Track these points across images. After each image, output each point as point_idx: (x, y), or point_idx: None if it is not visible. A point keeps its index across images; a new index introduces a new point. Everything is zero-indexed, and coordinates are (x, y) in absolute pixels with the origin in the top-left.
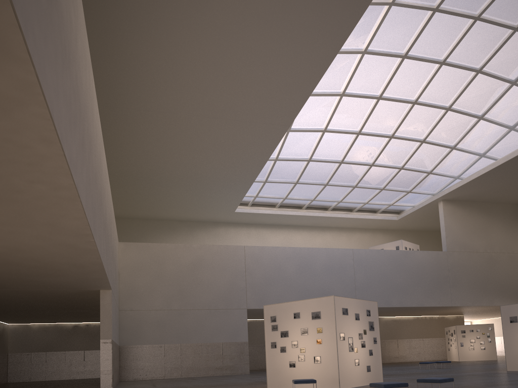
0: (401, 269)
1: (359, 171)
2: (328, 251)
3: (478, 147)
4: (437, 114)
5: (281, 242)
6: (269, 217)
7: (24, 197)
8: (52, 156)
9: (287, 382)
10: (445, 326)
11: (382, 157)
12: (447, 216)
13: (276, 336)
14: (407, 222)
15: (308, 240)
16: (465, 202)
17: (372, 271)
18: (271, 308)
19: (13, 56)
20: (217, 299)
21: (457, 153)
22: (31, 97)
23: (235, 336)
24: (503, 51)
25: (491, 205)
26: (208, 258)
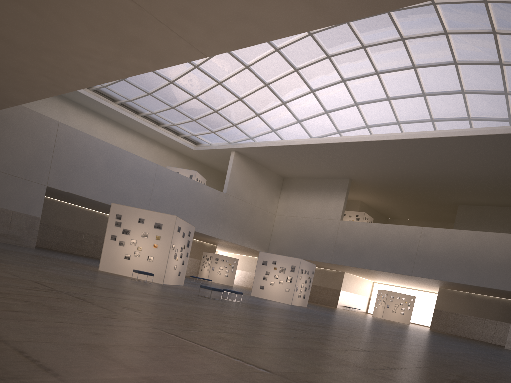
0: (190, 196)
1: (183, 96)
2: (136, 158)
3: (274, 123)
4: (257, 84)
5: (84, 126)
6: (80, 97)
7: (15, 74)
8: (91, 80)
9: (119, 269)
10: (201, 251)
11: (205, 95)
12: (234, 165)
13: (117, 231)
14: (201, 155)
15: (110, 135)
16: (249, 159)
17: (168, 189)
18: (118, 207)
19: (158, 63)
20: (17, 166)
21: (259, 120)
22: (135, 70)
23: (29, 209)
24: (315, 66)
25: (265, 169)
26: (17, 120)
